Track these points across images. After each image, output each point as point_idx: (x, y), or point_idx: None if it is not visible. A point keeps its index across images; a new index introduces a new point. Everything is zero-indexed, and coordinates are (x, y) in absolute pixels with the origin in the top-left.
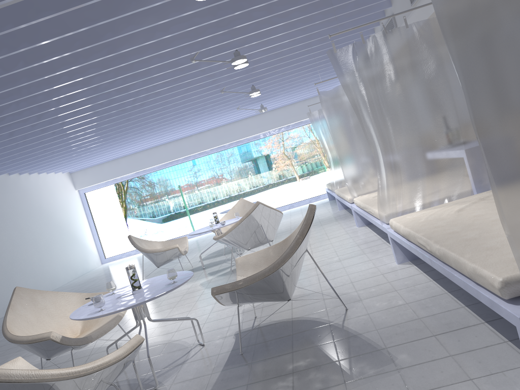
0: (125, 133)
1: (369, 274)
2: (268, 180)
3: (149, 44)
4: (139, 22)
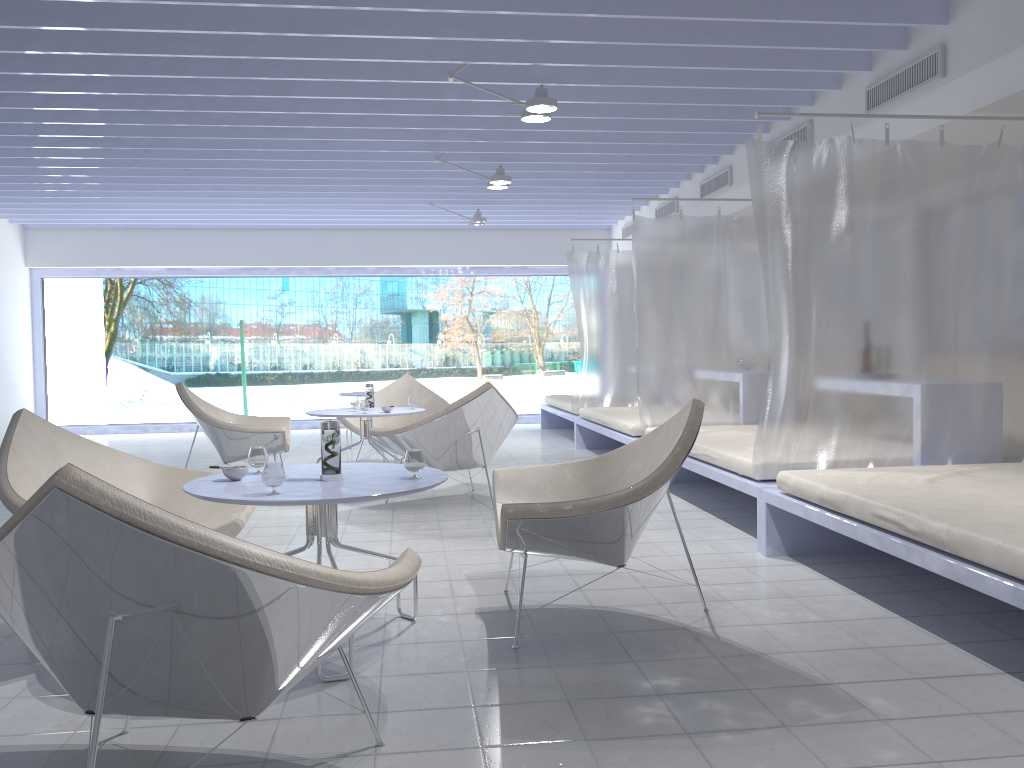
0: (198, 180)
1: (715, 562)
2: (423, 360)
3: (395, 15)
4: None
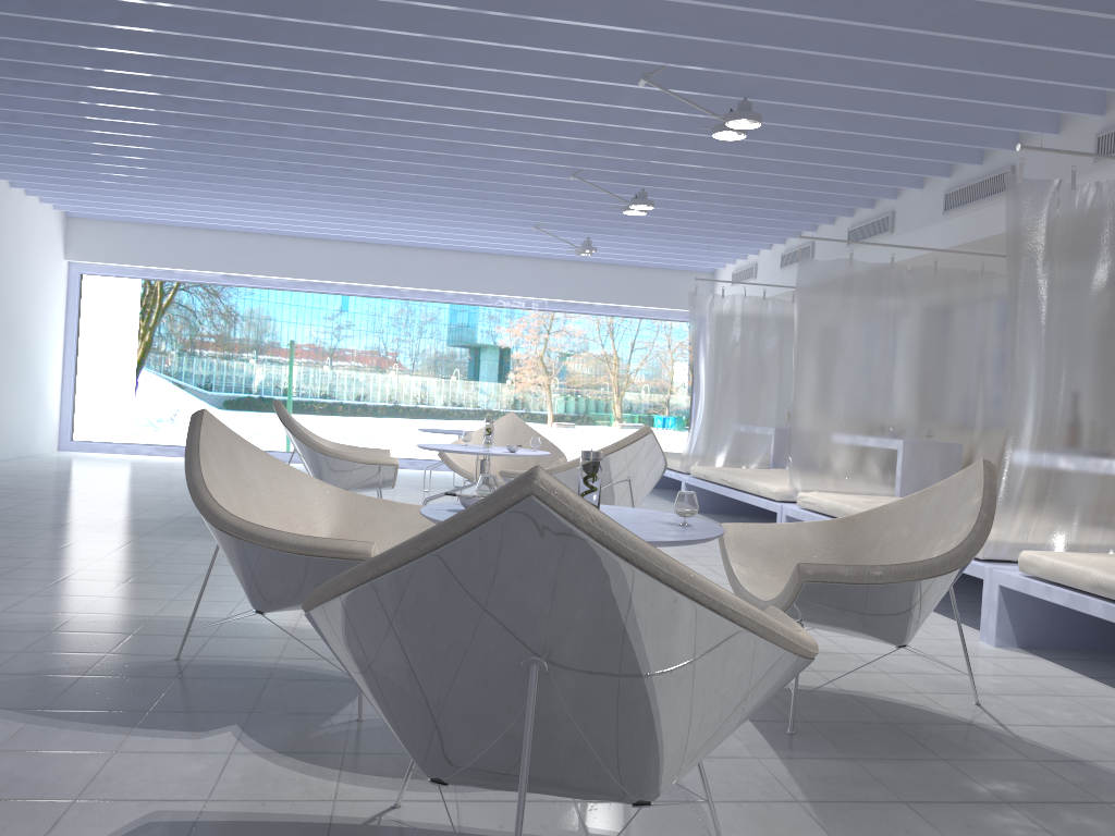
0: (290, 178)
1: (942, 649)
2: (490, 400)
3: (608, 2)
4: None
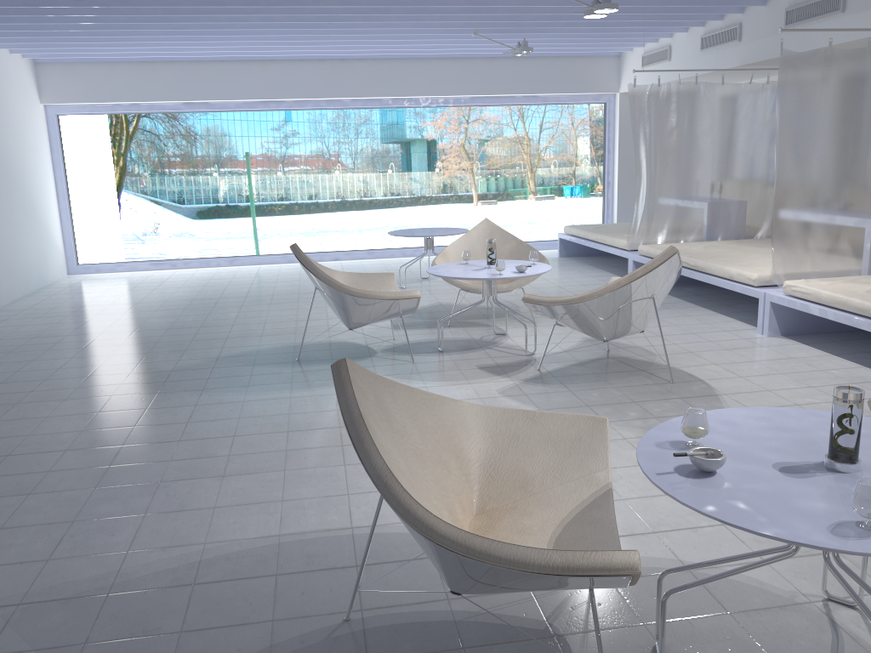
0: (251, 11)
1: None
2: (423, 188)
3: None
4: None
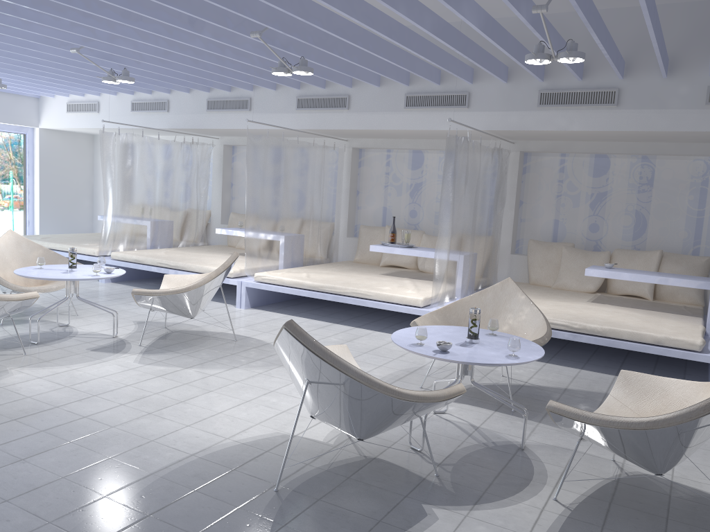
0: None
1: None
2: None
3: None
4: (397, 2)
